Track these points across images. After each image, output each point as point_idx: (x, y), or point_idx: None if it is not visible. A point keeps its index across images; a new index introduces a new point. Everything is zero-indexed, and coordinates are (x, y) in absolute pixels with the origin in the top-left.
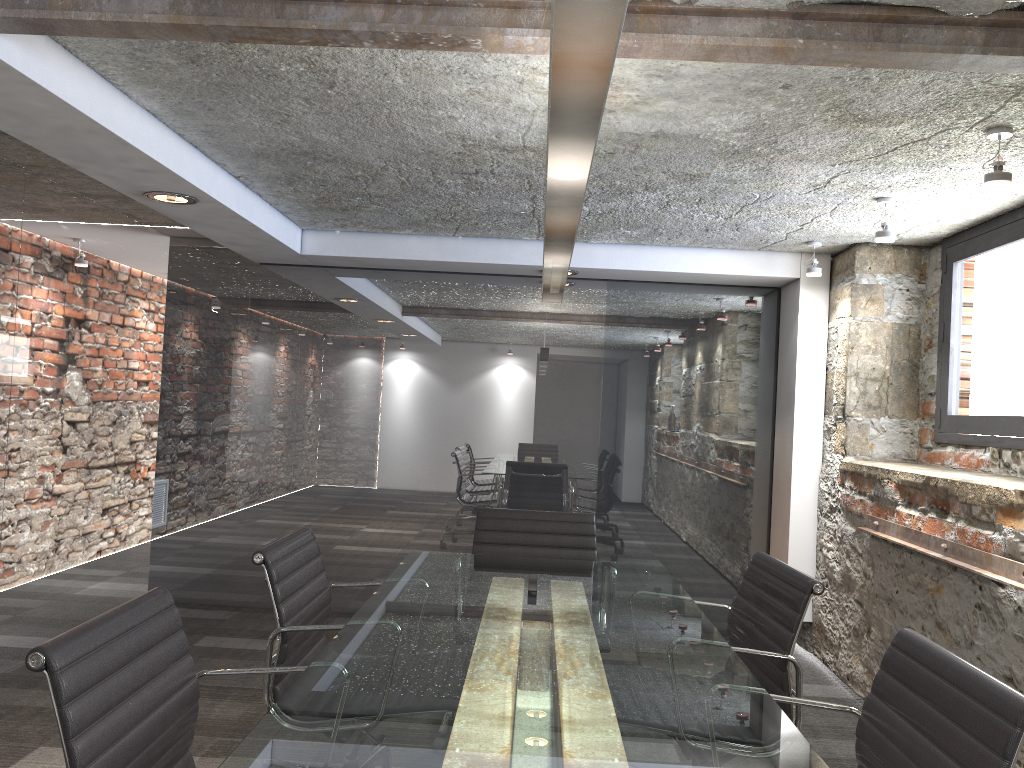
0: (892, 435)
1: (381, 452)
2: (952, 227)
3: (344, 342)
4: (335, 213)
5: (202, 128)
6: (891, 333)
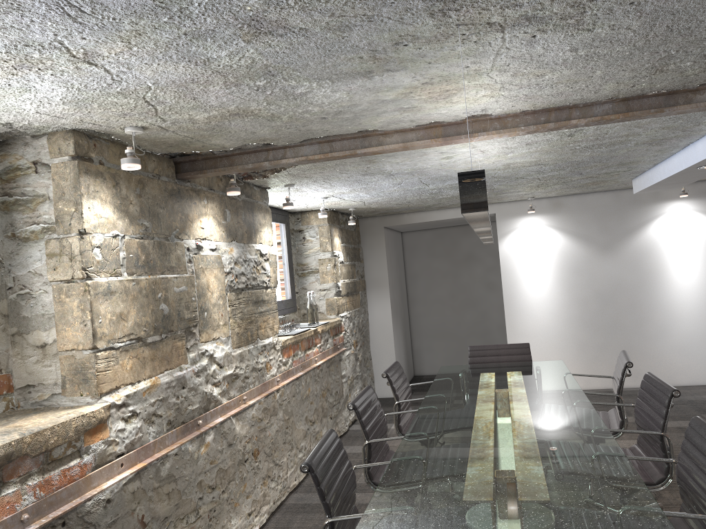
0: None
1: None
2: None
3: None
4: None
5: None
6: None
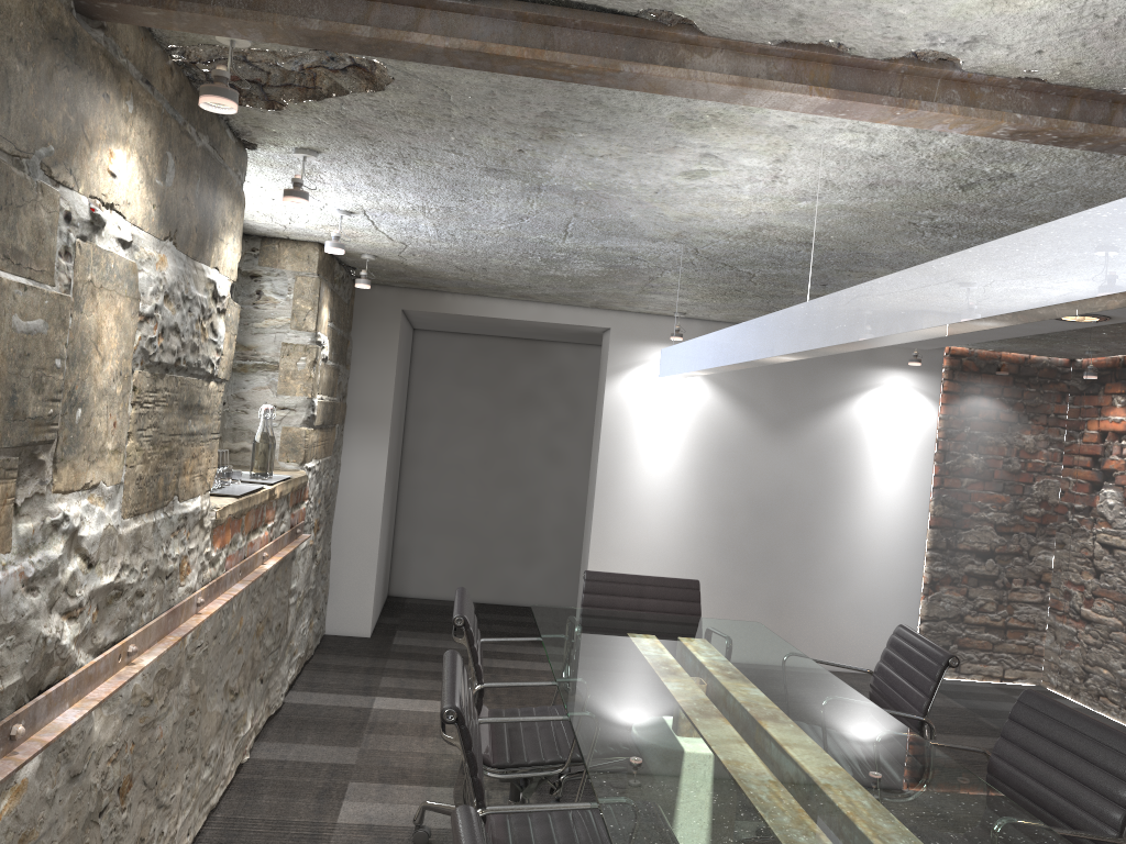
0: None
1: None
2: None
3: None
4: None
5: None
6: None
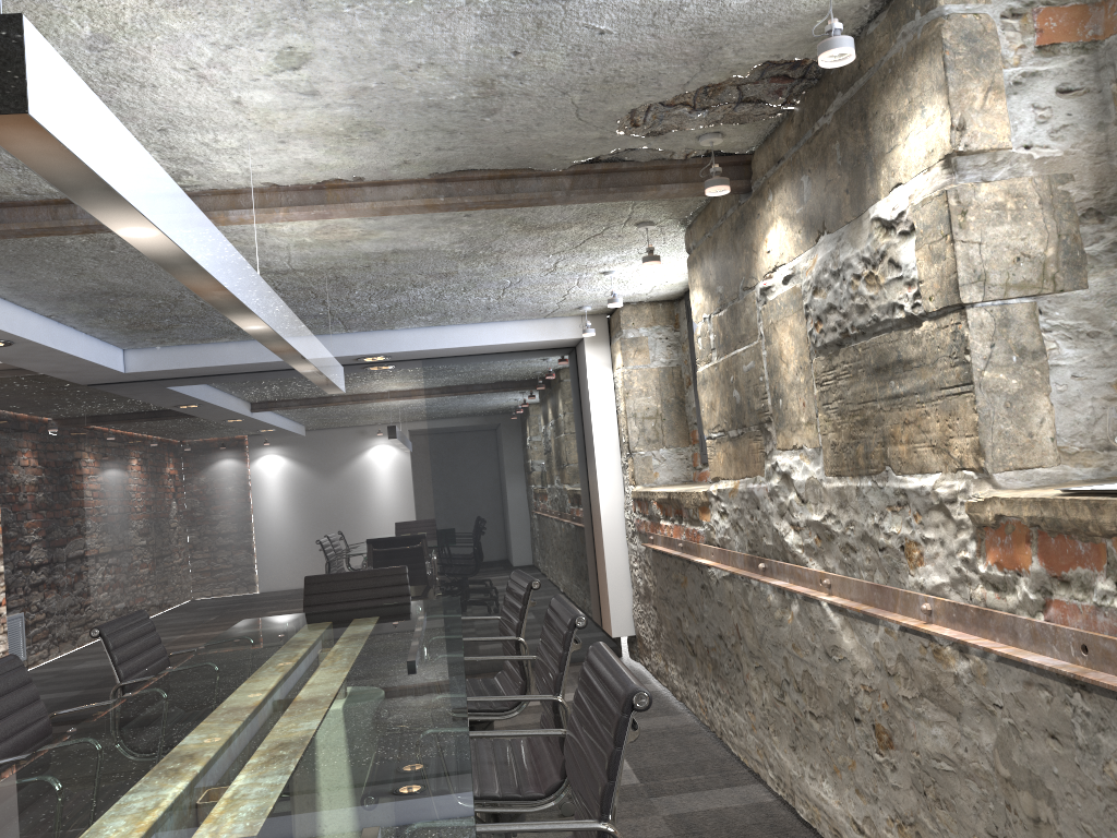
0: (671, 462)
1: (230, 546)
2: (682, 284)
3: (181, 448)
4: (150, 333)
5: (8, 285)
6: (658, 376)
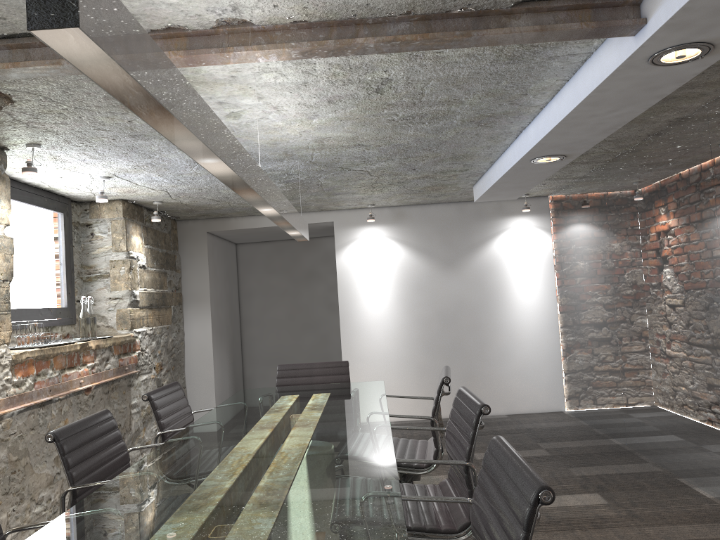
0: None
1: None
2: None
3: None
4: None
5: None
6: None
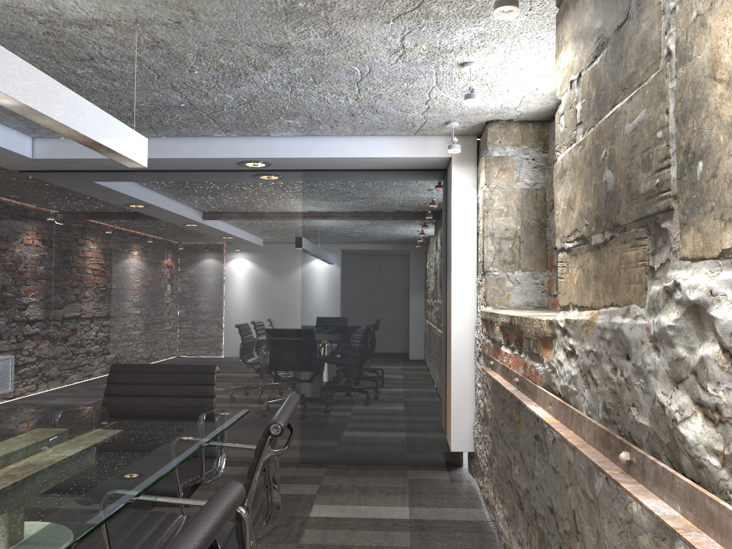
0: (526, 286)
1: (121, 323)
2: (554, 96)
3: (88, 233)
4: None
5: None
6: (520, 197)
